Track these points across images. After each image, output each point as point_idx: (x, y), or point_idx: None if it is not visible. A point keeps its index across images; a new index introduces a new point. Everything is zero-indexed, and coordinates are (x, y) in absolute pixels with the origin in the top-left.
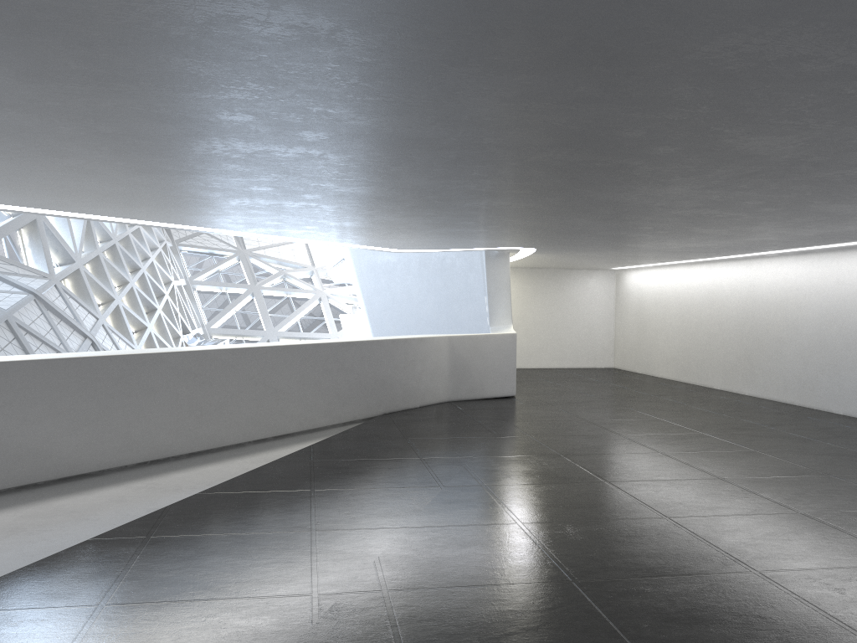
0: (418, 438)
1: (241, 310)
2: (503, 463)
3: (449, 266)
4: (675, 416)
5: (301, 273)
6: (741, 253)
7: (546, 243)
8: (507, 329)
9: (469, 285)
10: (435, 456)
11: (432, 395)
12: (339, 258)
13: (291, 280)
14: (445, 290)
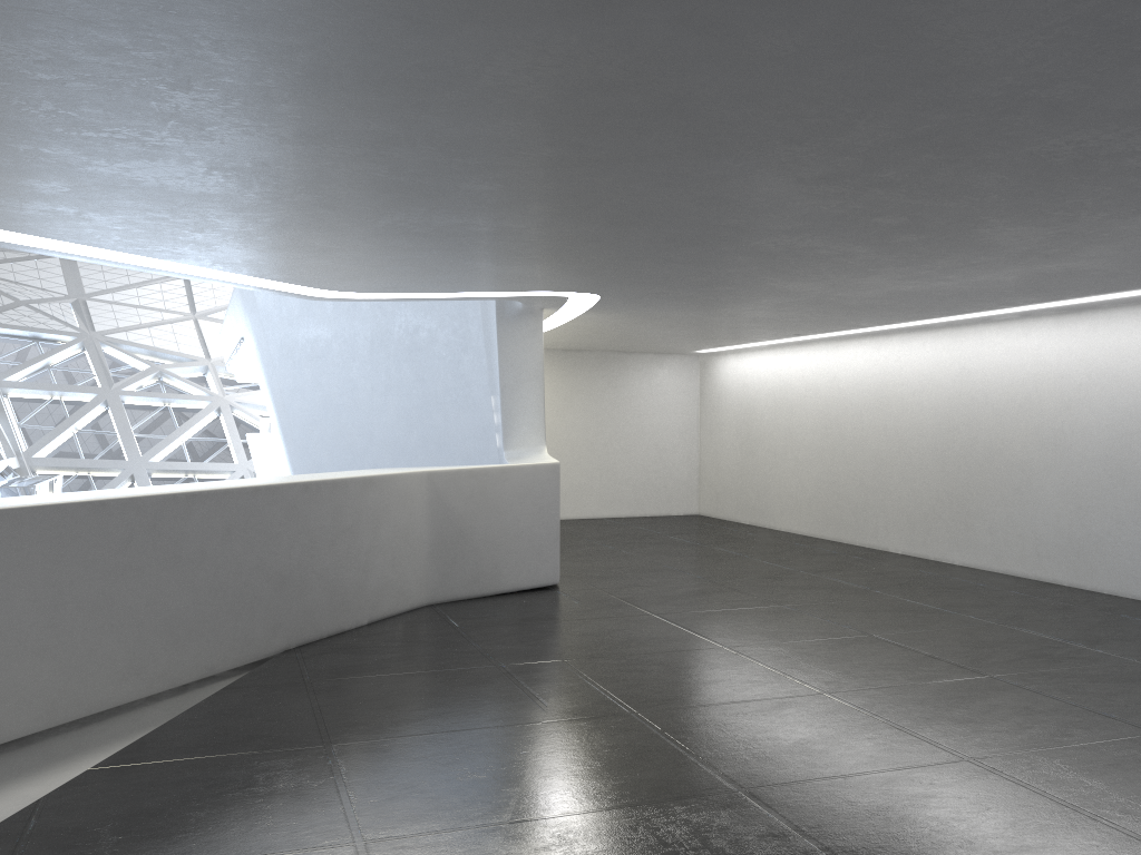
0: (359, 740)
1: (87, 428)
2: (602, 850)
3: (426, 344)
4: (890, 626)
5: (189, 369)
6: (965, 311)
7: (632, 277)
8: (538, 455)
9: (463, 377)
10: (402, 830)
11: (395, 596)
12: (237, 338)
13: (172, 381)
14: (419, 386)
